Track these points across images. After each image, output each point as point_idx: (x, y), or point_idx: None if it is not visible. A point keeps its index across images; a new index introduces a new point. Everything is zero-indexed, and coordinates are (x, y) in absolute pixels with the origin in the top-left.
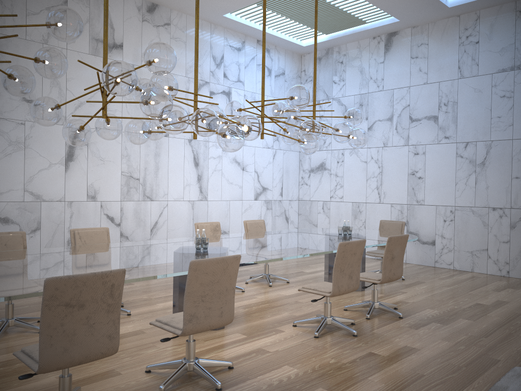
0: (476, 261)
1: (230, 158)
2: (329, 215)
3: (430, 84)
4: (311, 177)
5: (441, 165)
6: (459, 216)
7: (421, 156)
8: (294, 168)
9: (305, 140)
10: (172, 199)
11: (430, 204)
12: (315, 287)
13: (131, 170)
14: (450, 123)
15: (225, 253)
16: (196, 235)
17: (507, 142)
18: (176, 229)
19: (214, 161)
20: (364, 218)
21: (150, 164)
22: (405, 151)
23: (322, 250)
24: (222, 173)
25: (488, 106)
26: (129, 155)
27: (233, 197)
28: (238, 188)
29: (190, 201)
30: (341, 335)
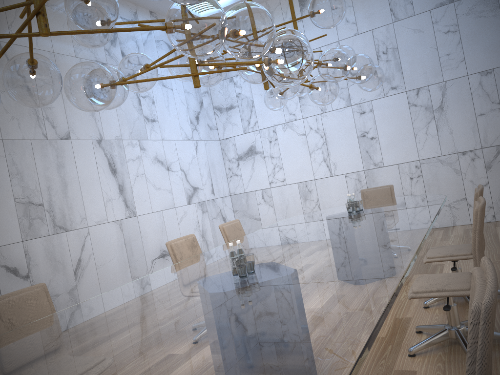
0: (457, 213)
1: (151, 158)
2: (273, 204)
3: (362, 34)
4: (240, 166)
5: (394, 119)
6: (427, 170)
7: (368, 114)
8: (218, 159)
9: (330, 80)
10: (93, 223)
11: (391, 164)
12: (436, 287)
13: (28, 193)
14: (394, 72)
15: (310, 270)
16: (231, 254)
17: (463, 79)
18: (108, 263)
19: (134, 163)
20: (316, 197)
21: (54, 180)
22: (349, 112)
23: (415, 228)
24: (146, 178)
25: (433, 45)
26: (21, 171)
27: (165, 206)
28: (168, 193)
29: (117, 221)
30: (497, 349)
